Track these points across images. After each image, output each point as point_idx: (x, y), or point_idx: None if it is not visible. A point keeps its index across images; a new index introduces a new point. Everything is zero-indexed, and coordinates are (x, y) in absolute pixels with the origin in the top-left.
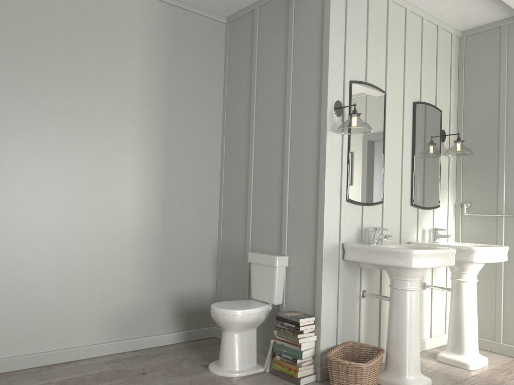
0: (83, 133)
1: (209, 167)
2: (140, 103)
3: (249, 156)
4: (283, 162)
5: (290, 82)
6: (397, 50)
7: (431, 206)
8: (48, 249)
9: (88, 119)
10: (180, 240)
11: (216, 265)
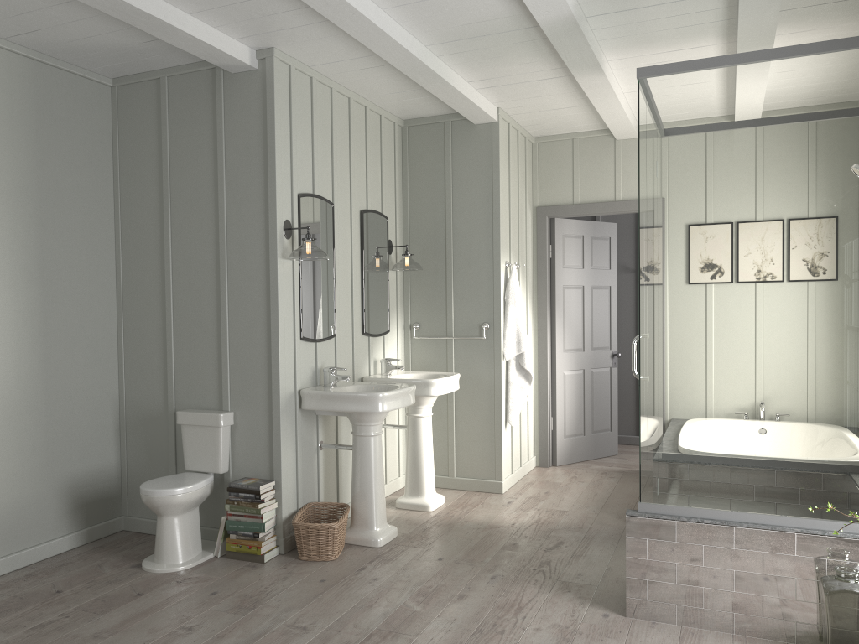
0: None
1: (101, 295)
2: (1, 211)
3: (164, 281)
4: (218, 293)
5: (224, 191)
6: (342, 150)
7: (382, 332)
8: None
9: None
10: (70, 403)
11: (119, 432)
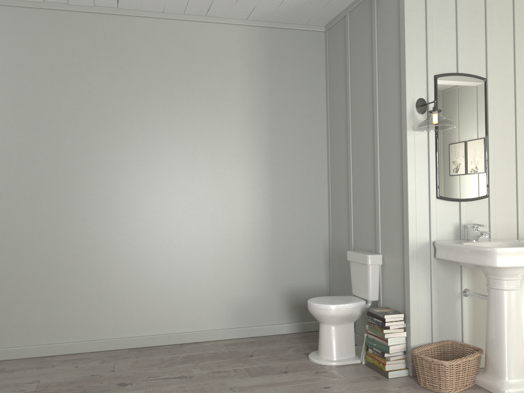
0: (196, 154)
1: (315, 170)
2: (244, 121)
3: (348, 158)
4: (374, 163)
5: (376, 85)
6: (502, 29)
7: None
8: (175, 251)
9: (200, 142)
10: (290, 240)
11: (328, 262)
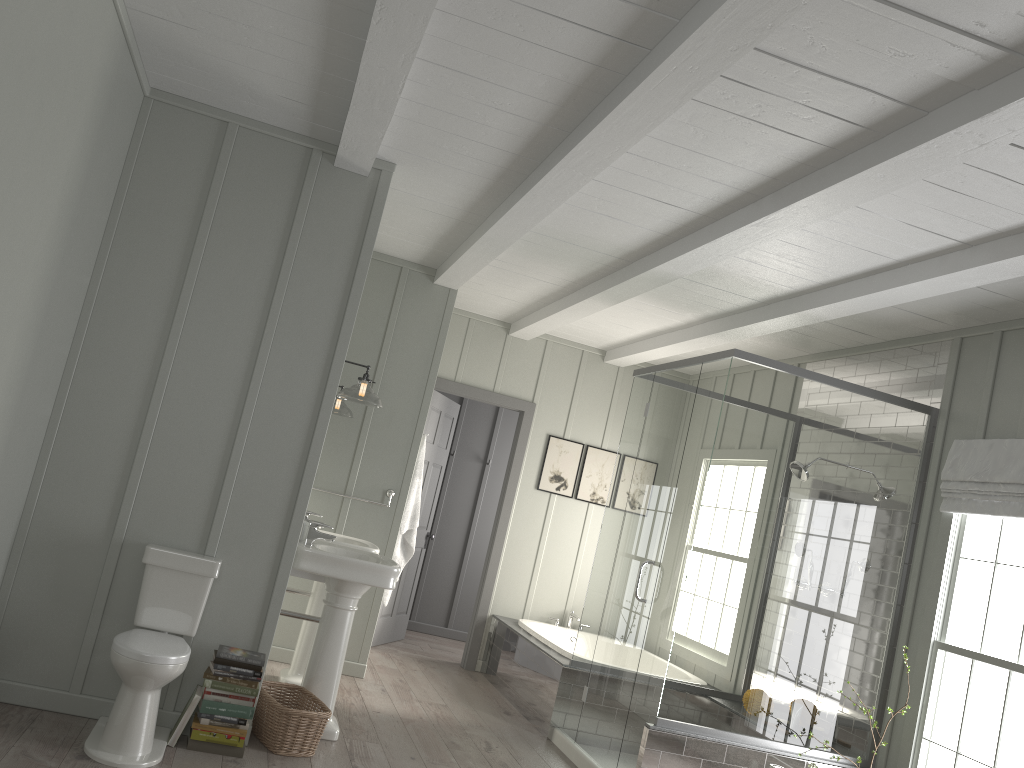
0: None
1: (59, 362)
2: (52, 228)
3: (156, 369)
4: (239, 408)
5: (284, 292)
6: None
7: None
8: None
9: (6, 254)
10: None
11: (10, 553)
